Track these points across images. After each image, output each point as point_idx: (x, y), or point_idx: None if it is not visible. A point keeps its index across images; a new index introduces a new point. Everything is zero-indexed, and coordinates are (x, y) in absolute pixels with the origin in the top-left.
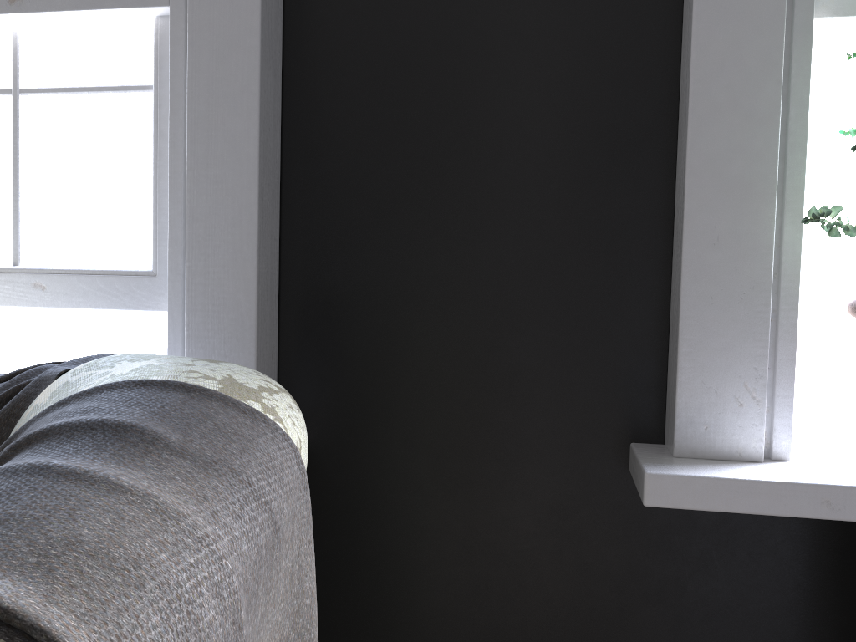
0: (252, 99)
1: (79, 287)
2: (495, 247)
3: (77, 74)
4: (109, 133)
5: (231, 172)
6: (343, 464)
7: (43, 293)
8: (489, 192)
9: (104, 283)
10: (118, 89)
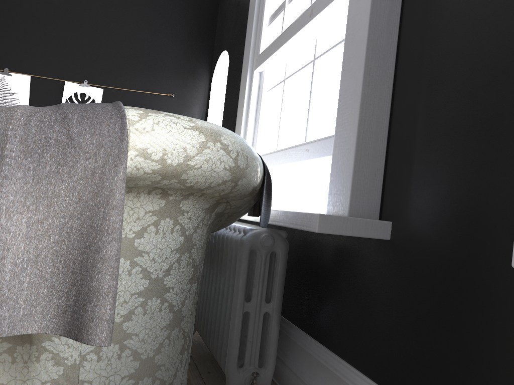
0: (366, 16)
1: (316, 148)
2: (510, 66)
3: (331, 42)
4: (336, 66)
5: (355, 63)
6: (405, 250)
7: (307, 153)
8: (509, 22)
9: (323, 144)
10: (340, 42)
